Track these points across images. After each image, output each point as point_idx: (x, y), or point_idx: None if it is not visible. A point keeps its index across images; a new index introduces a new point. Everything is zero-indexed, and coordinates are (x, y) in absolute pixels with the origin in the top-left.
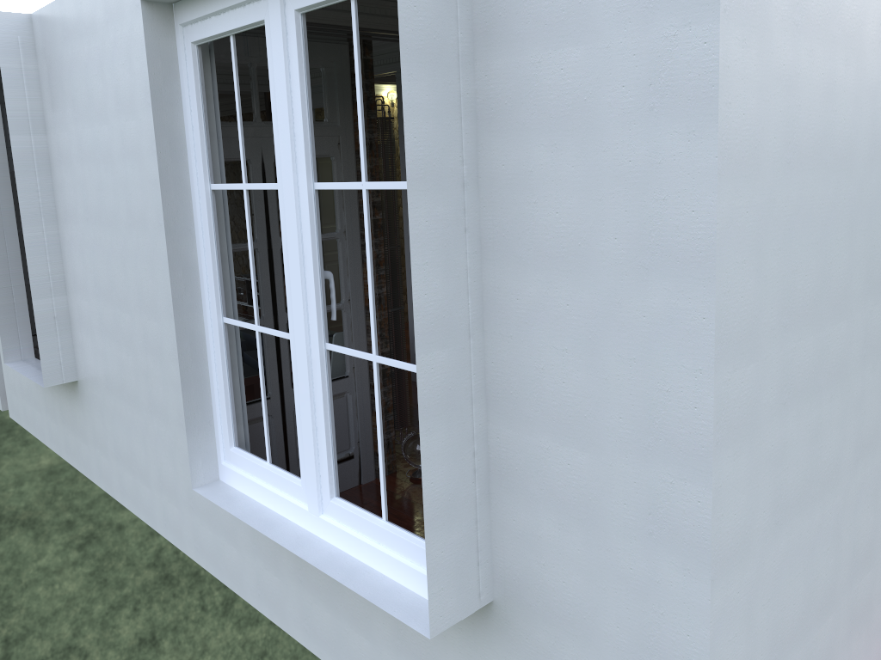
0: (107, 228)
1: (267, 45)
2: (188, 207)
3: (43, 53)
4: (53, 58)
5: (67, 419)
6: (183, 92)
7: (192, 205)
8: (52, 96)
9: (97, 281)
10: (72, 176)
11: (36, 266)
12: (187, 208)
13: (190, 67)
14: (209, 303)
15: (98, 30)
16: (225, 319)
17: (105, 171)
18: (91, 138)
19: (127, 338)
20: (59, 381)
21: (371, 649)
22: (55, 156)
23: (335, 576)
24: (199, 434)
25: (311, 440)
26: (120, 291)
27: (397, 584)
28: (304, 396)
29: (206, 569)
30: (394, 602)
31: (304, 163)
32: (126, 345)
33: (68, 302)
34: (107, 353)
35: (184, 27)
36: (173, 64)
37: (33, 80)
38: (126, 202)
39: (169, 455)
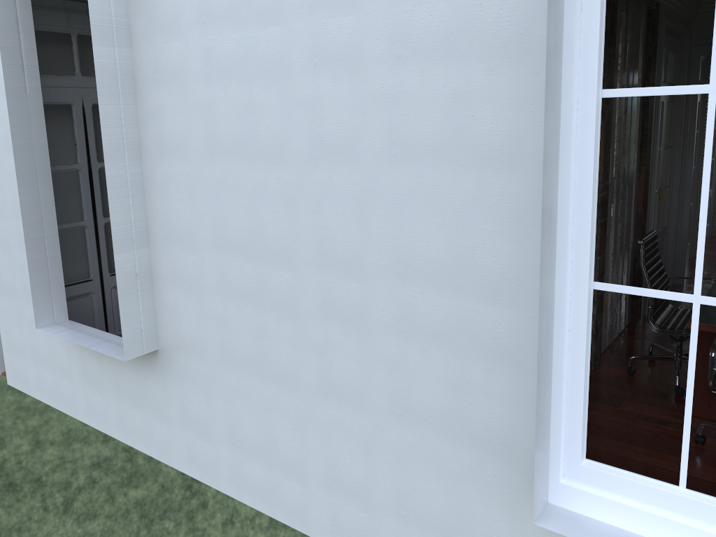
0: (256, 162)
1: None
2: (557, 124)
3: None
4: None
5: (128, 393)
6: None
7: (560, 122)
8: None
9: (222, 230)
10: (184, 99)
11: (118, 213)
12: (557, 125)
13: None
14: (570, 263)
15: None
16: (600, 284)
17: (264, 88)
18: (237, 47)
19: (283, 301)
20: (140, 352)
21: None
22: (148, 75)
23: None
24: (541, 446)
25: None
26: (274, 243)
27: None
28: None
29: None
30: None
31: None
32: (277, 311)
33: (150, 256)
34: (230, 319)
35: None
36: None
37: None
38: (311, 127)
39: (358, 449)
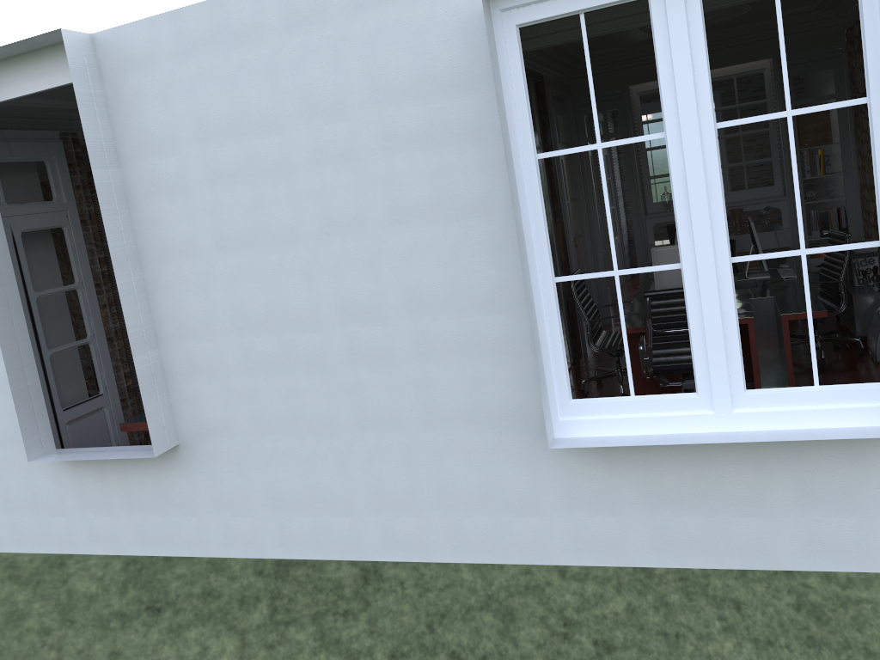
0: (270, 247)
1: (653, 15)
2: (514, 179)
3: (121, 75)
4: (150, 77)
5: (145, 501)
6: (504, 72)
7: (515, 177)
8: (143, 121)
9: (242, 313)
10: (187, 205)
11: (131, 318)
12: (514, 180)
13: (513, 48)
14: (538, 267)
15: (267, 37)
16: (559, 278)
17: (271, 186)
18: (240, 155)
19: (312, 360)
20: (165, 448)
21: (764, 523)
22: (143, 189)
23: (803, 439)
24: (543, 395)
25: (721, 346)
26: (297, 312)
27: (852, 428)
28: (710, 310)
29: (475, 561)
30: (876, 433)
31: (711, 107)
32: (307, 369)
33: (161, 356)
34: (259, 390)
35: (503, 12)
36: (494, 46)
37: (102, 107)
38: (320, 211)
39: (399, 463)
